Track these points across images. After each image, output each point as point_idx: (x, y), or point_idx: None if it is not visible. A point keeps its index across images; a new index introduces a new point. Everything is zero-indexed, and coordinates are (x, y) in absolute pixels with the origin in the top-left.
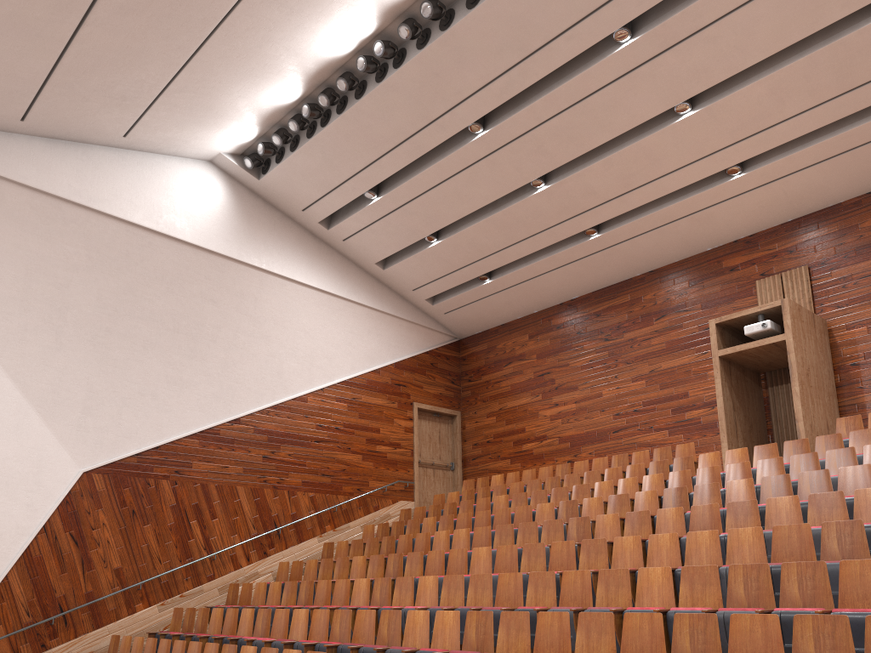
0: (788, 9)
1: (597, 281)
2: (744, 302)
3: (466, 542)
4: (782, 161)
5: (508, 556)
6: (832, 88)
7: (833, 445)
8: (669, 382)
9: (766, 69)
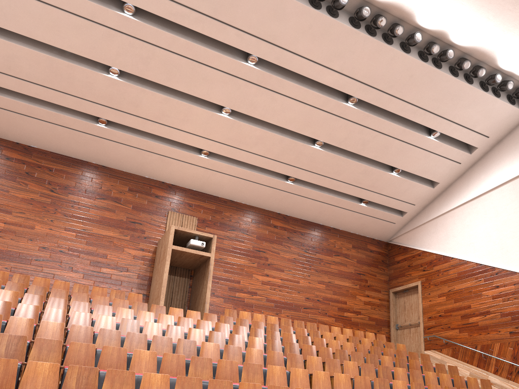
0: (301, 117)
1: (63, 148)
2: (159, 218)
3: (58, 336)
4: (225, 165)
5: (174, 363)
6: (273, 155)
7: (243, 325)
8: (95, 243)
9: (266, 127)
